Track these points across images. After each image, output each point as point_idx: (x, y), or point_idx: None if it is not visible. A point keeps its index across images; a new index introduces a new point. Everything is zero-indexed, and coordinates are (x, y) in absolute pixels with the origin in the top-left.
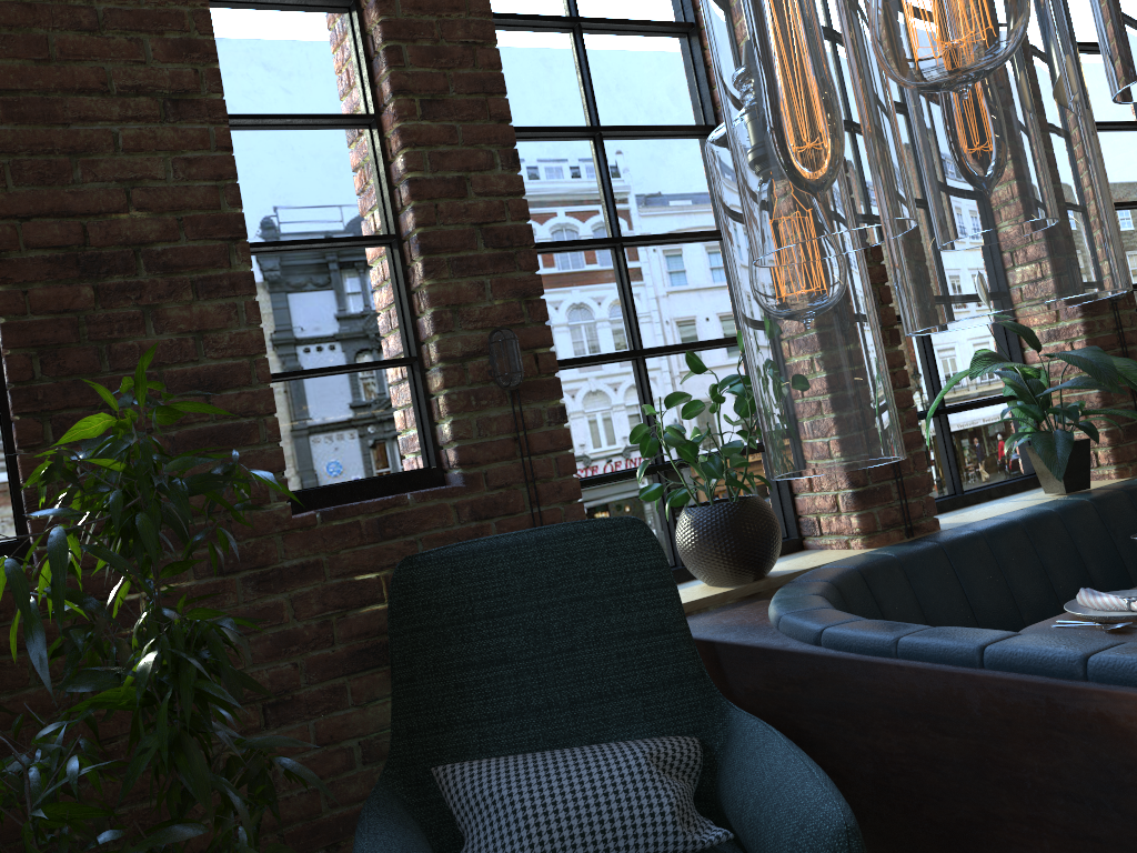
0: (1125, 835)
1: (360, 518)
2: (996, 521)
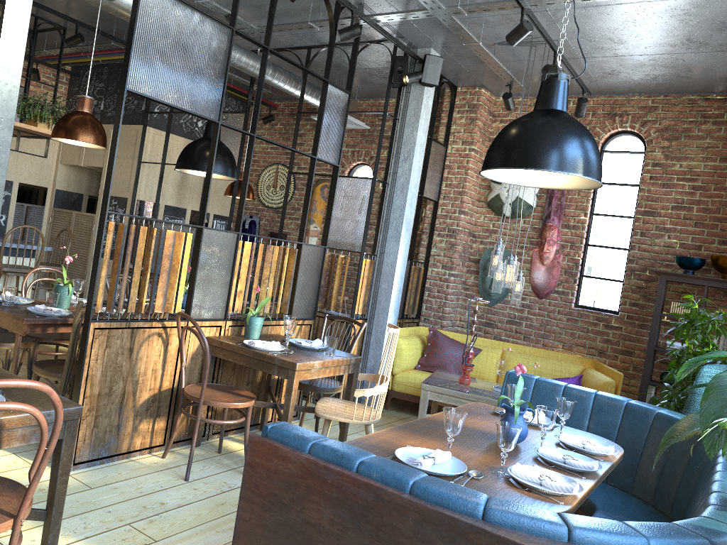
0: None
1: None
2: None
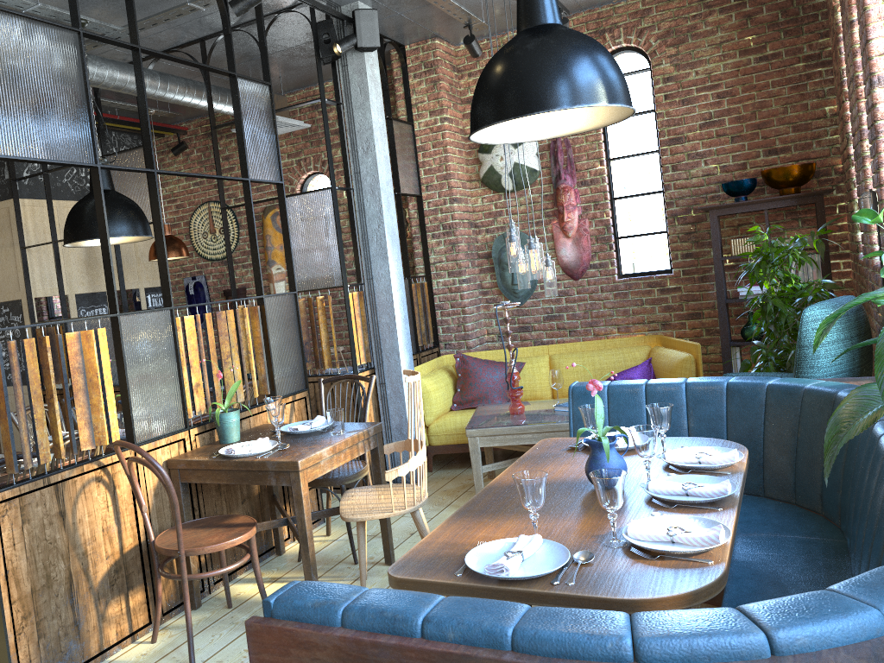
0: None
1: (877, 272)
2: None
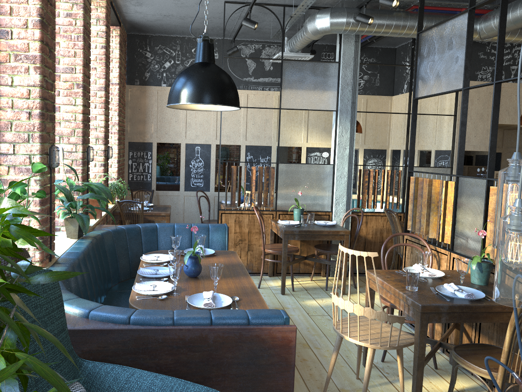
0: (254, 371)
1: None
2: (76, 253)
